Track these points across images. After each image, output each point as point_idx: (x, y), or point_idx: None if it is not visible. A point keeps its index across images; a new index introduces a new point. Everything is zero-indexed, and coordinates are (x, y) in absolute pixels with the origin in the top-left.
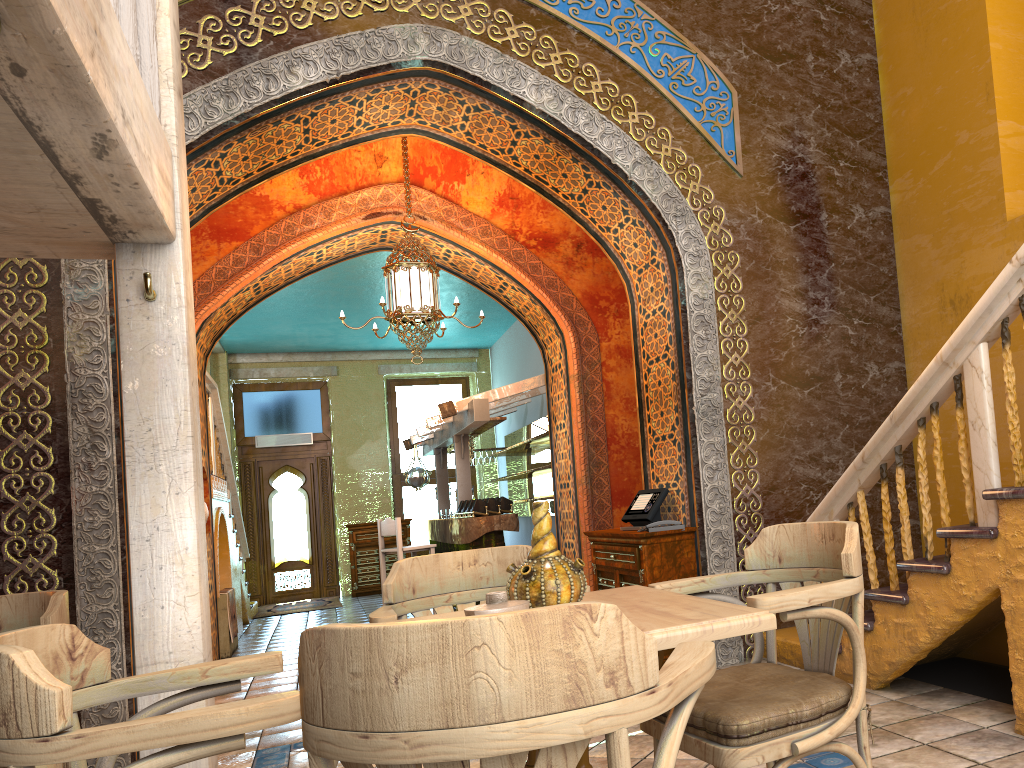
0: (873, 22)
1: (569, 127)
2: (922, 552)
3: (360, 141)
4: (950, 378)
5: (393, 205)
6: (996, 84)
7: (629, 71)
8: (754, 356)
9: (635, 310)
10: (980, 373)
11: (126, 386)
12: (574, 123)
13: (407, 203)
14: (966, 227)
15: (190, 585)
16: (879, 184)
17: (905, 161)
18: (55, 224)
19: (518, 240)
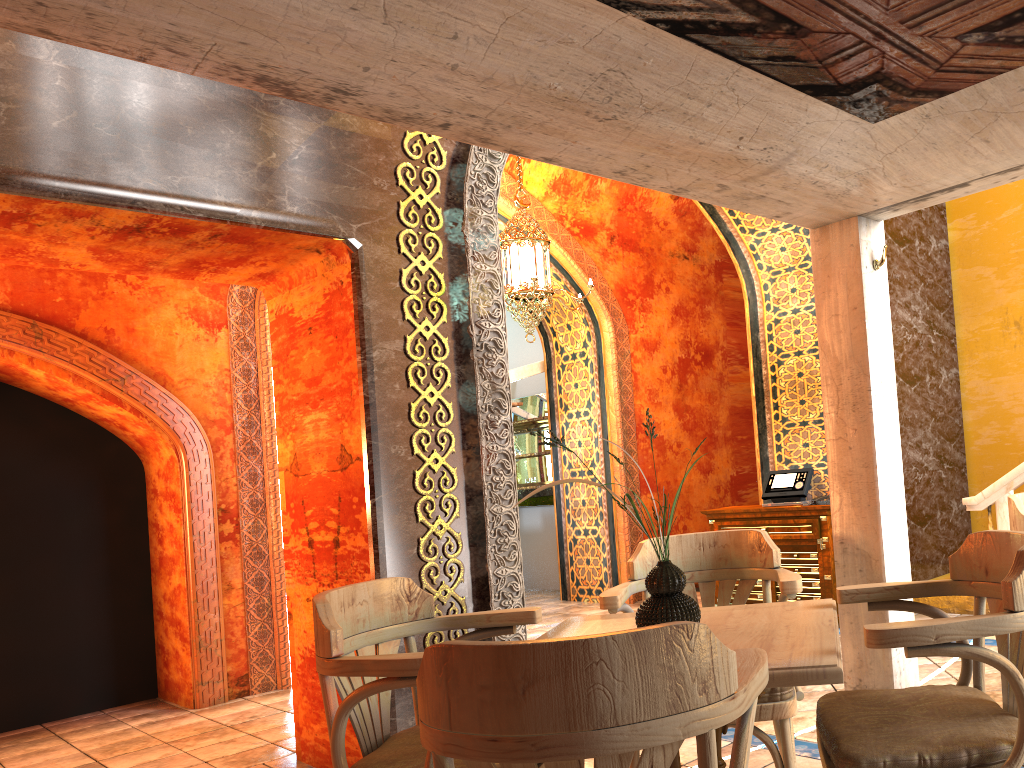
0: None
1: None
2: (971, 524)
3: None
4: None
5: None
6: None
7: None
8: None
9: (757, 307)
10: None
11: (869, 342)
12: None
13: (519, 177)
14: None
15: (904, 517)
16: (942, 221)
17: (968, 205)
18: (882, 197)
19: (564, 226)
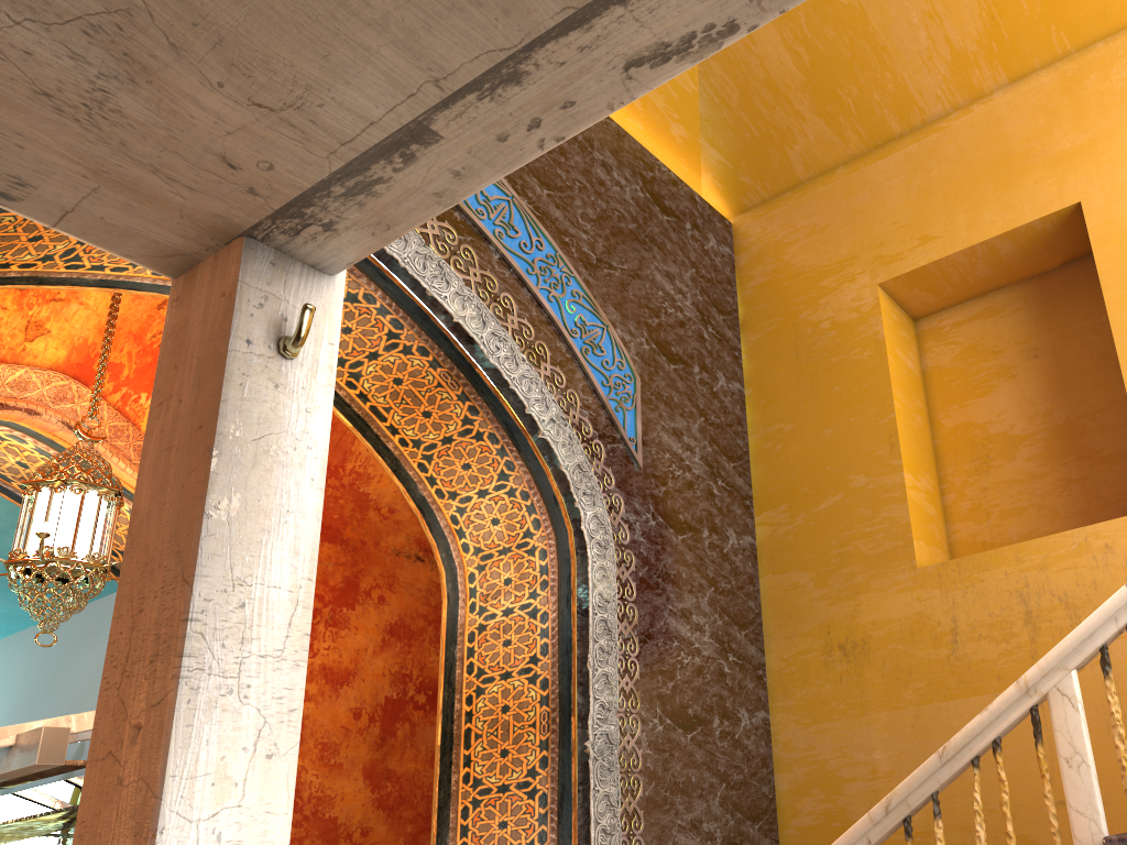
0: (742, 356)
1: (488, 355)
2: None
3: (124, 286)
4: (1028, 708)
5: (29, 399)
6: (900, 438)
7: (545, 318)
8: (643, 683)
9: (459, 608)
10: (1076, 702)
11: (215, 503)
12: (494, 352)
13: (95, 398)
14: (863, 569)
15: None
16: (747, 512)
17: (779, 494)
18: (237, 150)
19: None
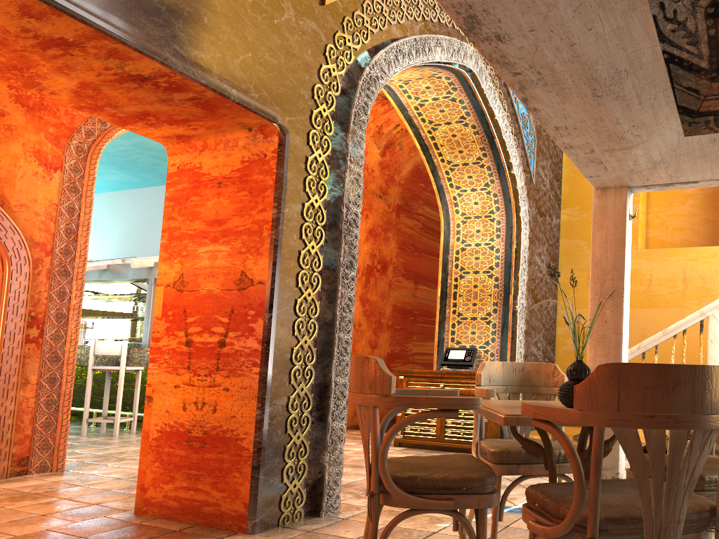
0: None
1: (503, 135)
2: None
3: None
4: (700, 320)
5: None
6: None
7: (513, 112)
8: (527, 283)
9: (450, 238)
10: (718, 321)
11: (625, 261)
12: (505, 133)
13: None
14: None
15: None
16: (559, 207)
17: (575, 201)
18: (653, 179)
19: None
